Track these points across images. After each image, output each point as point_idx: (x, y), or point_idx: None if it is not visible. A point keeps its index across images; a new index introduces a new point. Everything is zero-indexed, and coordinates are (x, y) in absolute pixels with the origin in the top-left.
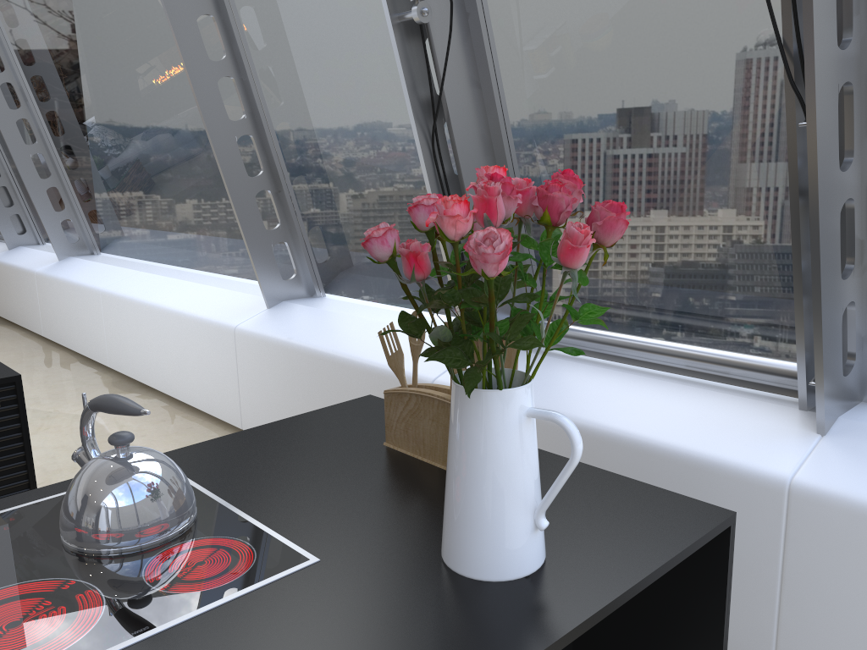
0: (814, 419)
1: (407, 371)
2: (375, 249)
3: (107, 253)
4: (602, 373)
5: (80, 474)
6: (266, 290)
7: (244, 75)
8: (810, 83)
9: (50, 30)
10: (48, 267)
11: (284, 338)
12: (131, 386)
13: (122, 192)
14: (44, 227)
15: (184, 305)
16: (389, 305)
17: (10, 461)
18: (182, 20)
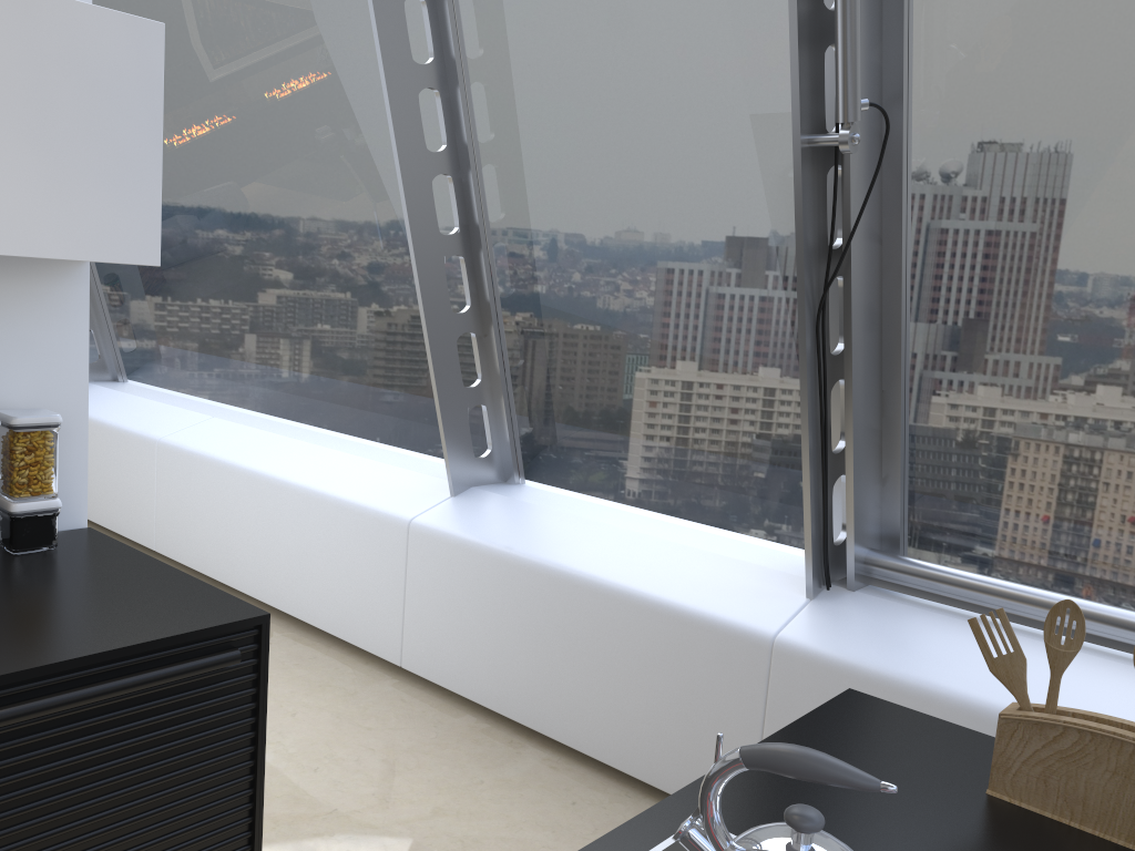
0: None
1: (726, 616)
2: None
3: (142, 382)
4: (1035, 647)
5: None
6: (453, 471)
7: (465, 175)
8: None
9: None
10: None
11: (501, 547)
12: None
13: (193, 303)
14: None
15: (311, 477)
16: (638, 507)
17: (235, 746)
18: (401, 93)
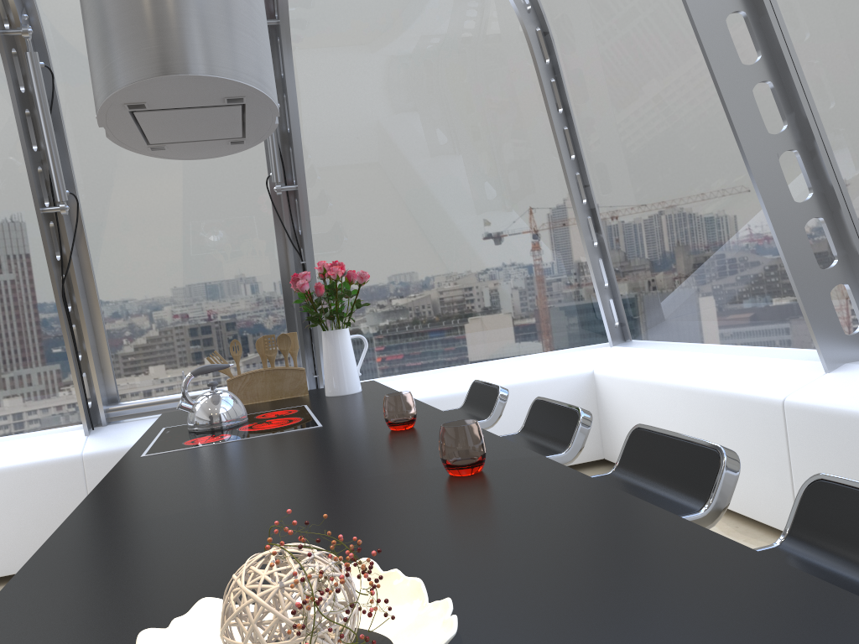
0: None
1: (50, 457)
2: (306, 287)
3: None
4: None
5: (210, 398)
6: None
7: None
8: (306, 246)
9: None
10: None
11: None
12: None
13: None
14: None
15: None
16: None
17: None
18: None
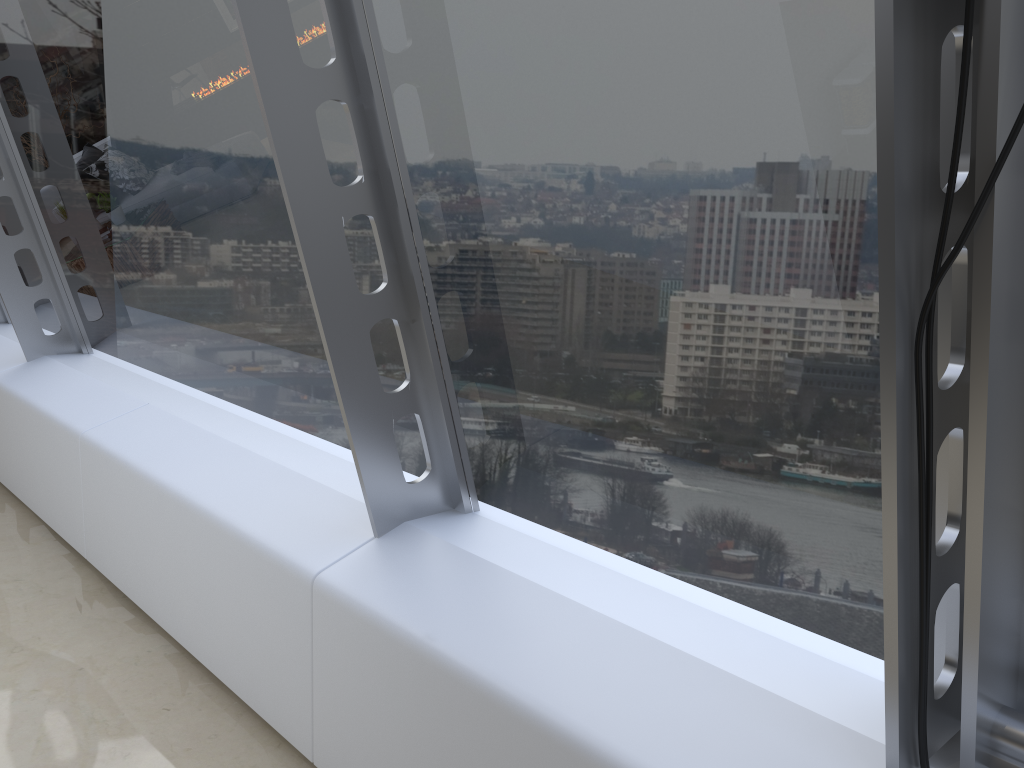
0: None
1: None
2: None
3: (103, 355)
4: None
5: None
6: (375, 505)
7: (367, 100)
8: None
9: (26, 2)
10: (9, 371)
11: (419, 635)
12: (119, 604)
13: (128, 271)
14: (7, 309)
15: (219, 497)
16: (622, 565)
17: None
18: None
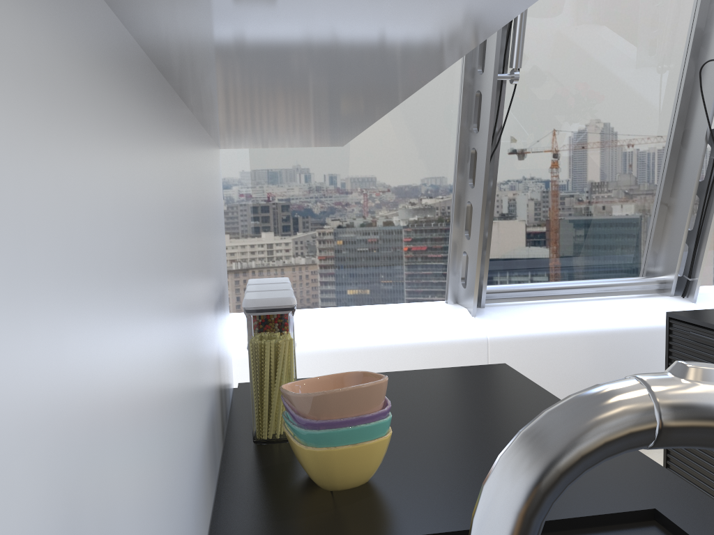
0: (681, 298)
1: (456, 336)
2: None
3: None
4: (569, 305)
5: None
6: None
7: None
8: None
9: None
10: None
11: None
12: None
13: None
14: None
15: None
16: (316, 306)
17: None
18: None
